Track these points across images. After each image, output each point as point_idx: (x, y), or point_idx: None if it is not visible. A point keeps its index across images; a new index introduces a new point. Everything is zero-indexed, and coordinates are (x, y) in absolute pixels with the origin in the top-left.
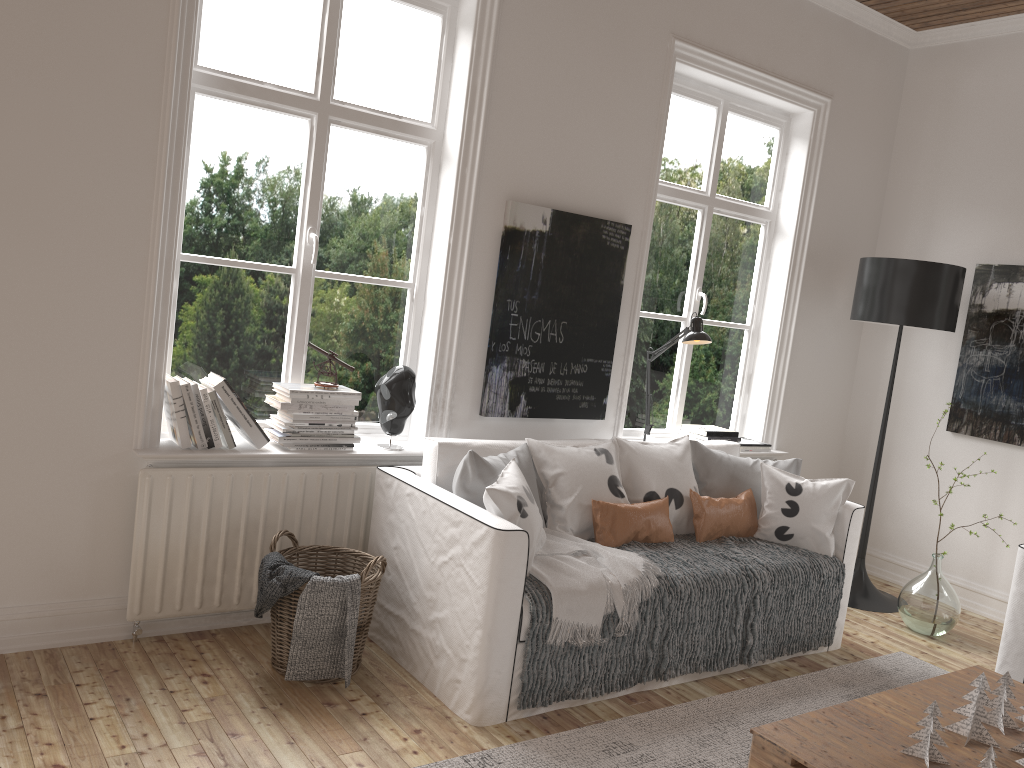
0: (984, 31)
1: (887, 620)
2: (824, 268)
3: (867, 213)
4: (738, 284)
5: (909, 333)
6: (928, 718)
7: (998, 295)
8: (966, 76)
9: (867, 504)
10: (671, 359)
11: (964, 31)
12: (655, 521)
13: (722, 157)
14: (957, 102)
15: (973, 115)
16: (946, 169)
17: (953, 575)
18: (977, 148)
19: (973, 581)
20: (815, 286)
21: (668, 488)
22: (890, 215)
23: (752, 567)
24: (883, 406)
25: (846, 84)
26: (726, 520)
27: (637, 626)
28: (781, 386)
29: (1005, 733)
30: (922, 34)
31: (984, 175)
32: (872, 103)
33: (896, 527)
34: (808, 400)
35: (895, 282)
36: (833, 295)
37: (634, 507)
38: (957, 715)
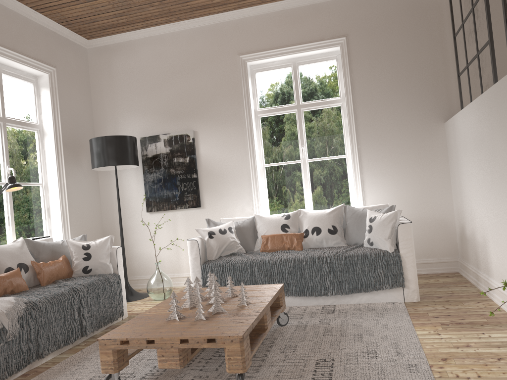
0: (117, 39)
1: (145, 300)
2: (73, 149)
3: (87, 123)
4: (30, 162)
5: (120, 174)
6: (172, 300)
7: (152, 149)
8: (115, 59)
9: (122, 253)
10: (1, 206)
11: (109, 39)
12: (15, 280)
13: (4, 97)
14: (114, 70)
15: (122, 75)
16: (117, 99)
17: (166, 274)
18: (127, 89)
19: (174, 273)
20: (71, 158)
21: (18, 263)
22: (98, 123)
23: (75, 286)
24: (117, 210)
25: (61, 62)
26: (55, 271)
27: (19, 332)
28: (66, 210)
29: (202, 301)
30: (91, 41)
31: (133, 100)
32: (76, 71)
33: (137, 263)
34: (82, 215)
35: (108, 146)
36: (81, 162)
37: (0, 276)
38: (183, 303)
